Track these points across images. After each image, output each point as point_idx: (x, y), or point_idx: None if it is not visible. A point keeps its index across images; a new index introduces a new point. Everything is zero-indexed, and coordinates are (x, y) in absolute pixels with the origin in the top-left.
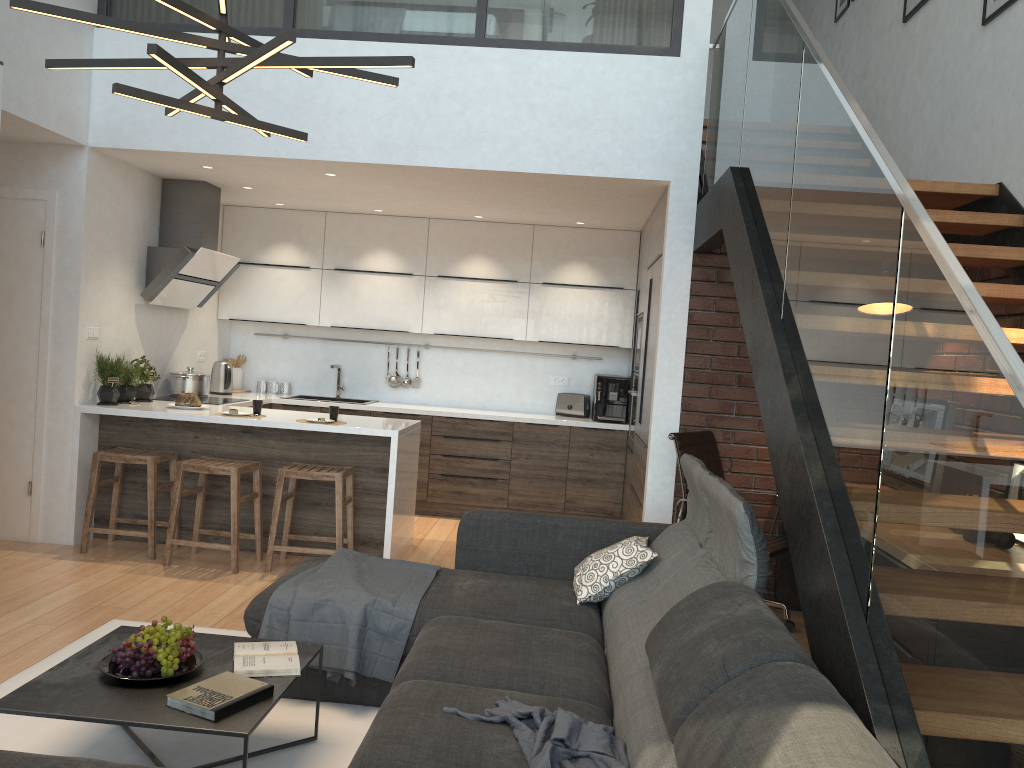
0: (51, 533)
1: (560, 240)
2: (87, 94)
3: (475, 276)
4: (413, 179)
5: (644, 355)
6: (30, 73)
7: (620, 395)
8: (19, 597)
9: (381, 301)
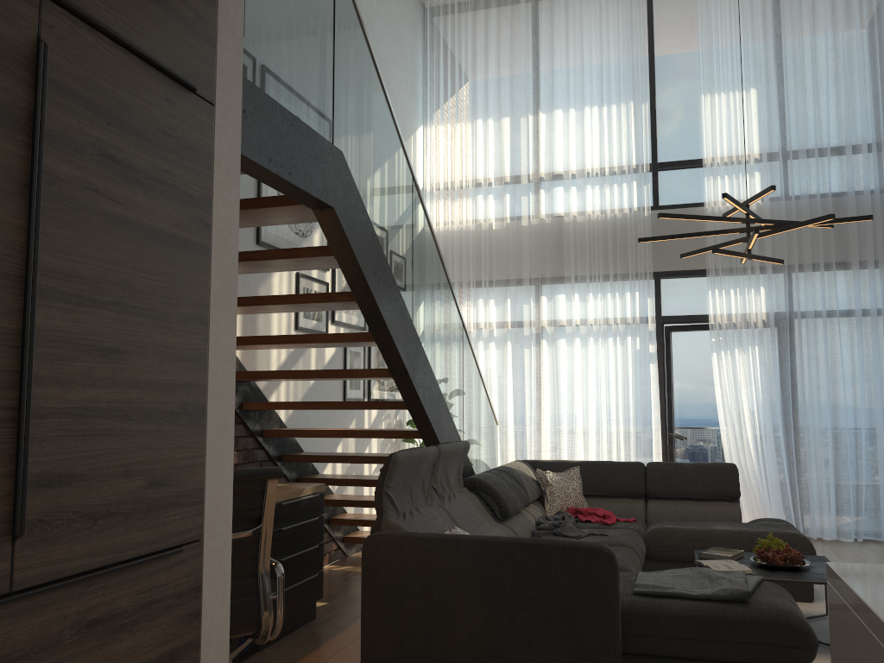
0: None
1: None
2: None
3: None
4: None
5: (31, 296)
6: None
7: None
8: None
9: None
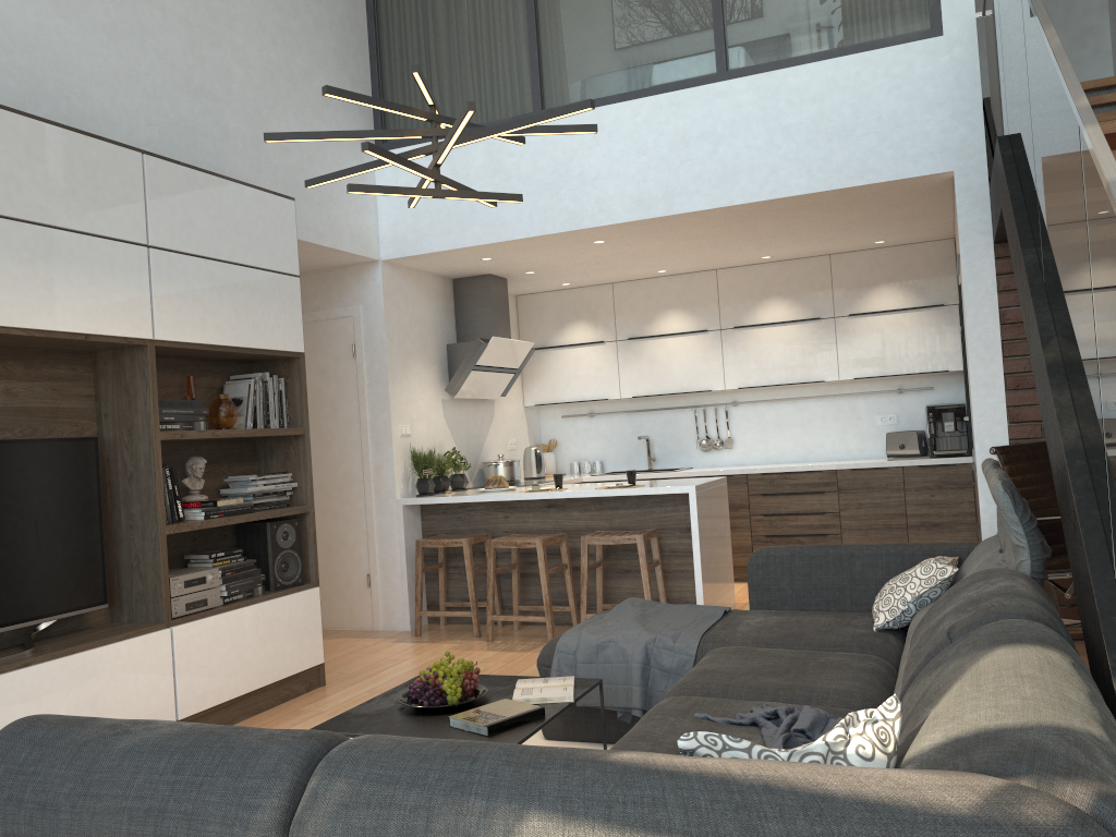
0: (390, 621)
1: (861, 265)
2: (374, 214)
3: (773, 321)
4: (679, 229)
5: (965, 371)
6: (323, 205)
7: (957, 424)
8: (361, 673)
9: (679, 363)
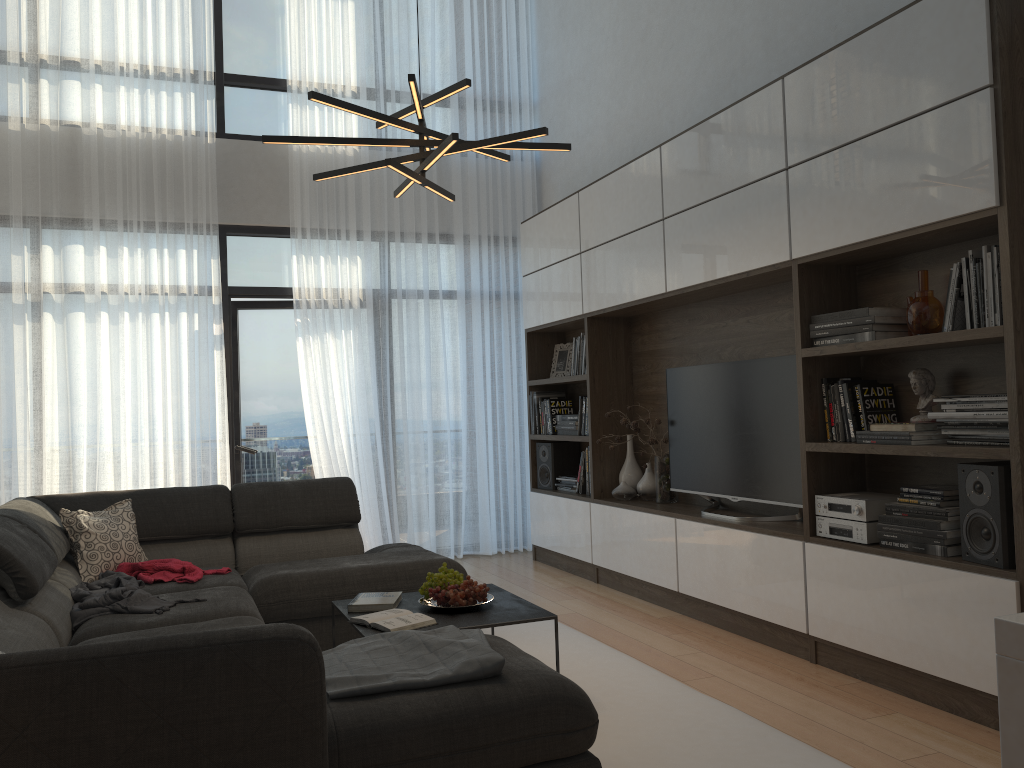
0: None
1: None
2: None
3: None
4: None
5: None
6: None
7: None
8: None
9: None
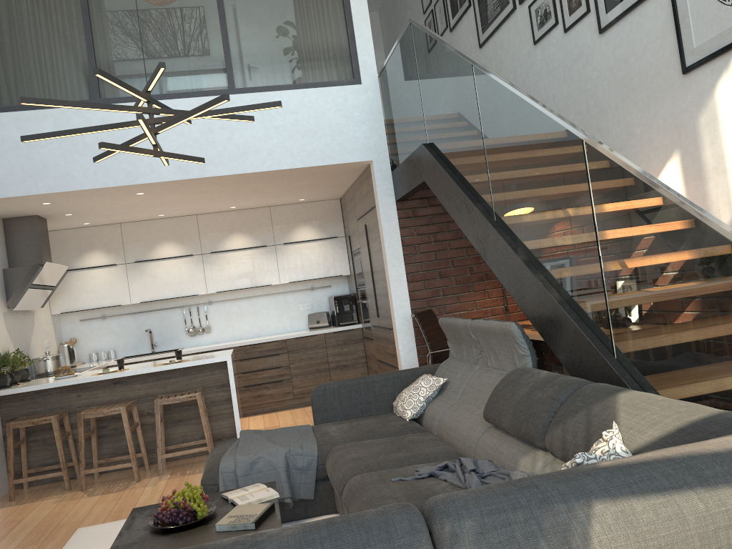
0: None
1: (289, 213)
2: None
3: (237, 247)
4: (199, 187)
5: (371, 273)
6: None
7: (351, 306)
8: None
9: (174, 277)
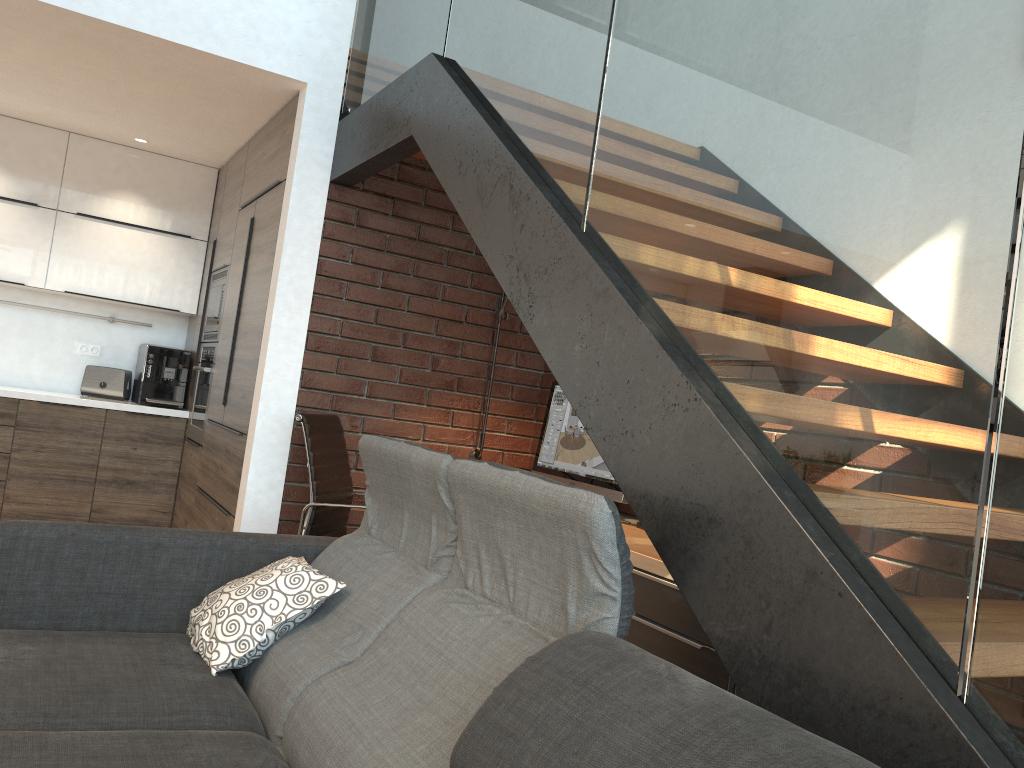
0: None
1: (107, 160)
2: None
3: None
4: None
5: (236, 316)
6: None
7: (179, 373)
8: None
9: None
